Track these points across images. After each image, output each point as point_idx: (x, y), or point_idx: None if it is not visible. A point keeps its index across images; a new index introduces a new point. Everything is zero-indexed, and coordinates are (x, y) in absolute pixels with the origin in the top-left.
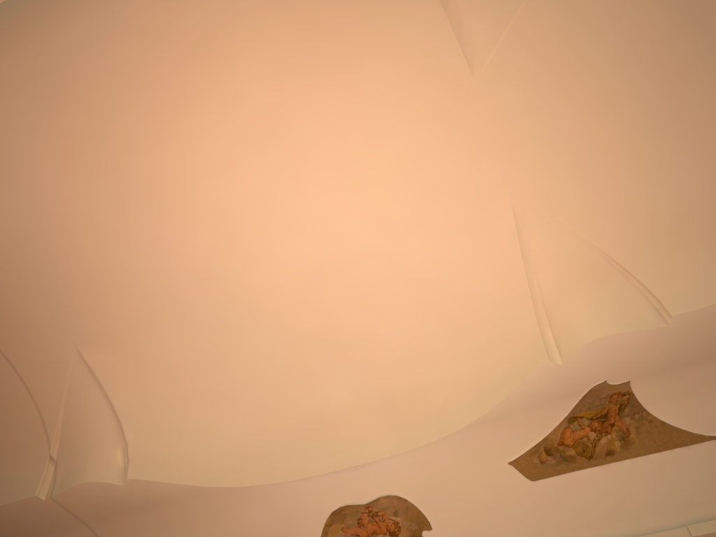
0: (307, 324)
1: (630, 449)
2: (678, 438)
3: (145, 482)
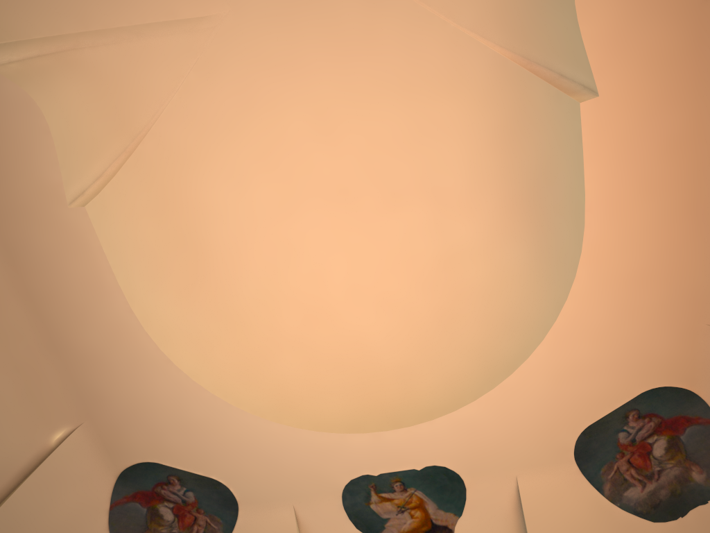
0: None
1: None
2: None
3: None
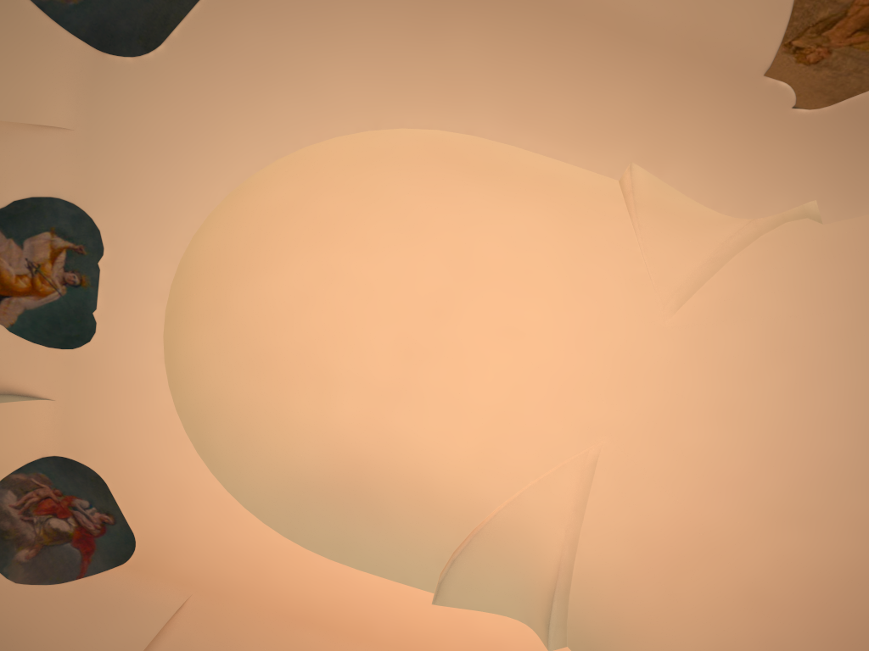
0: None
1: None
2: None
3: None
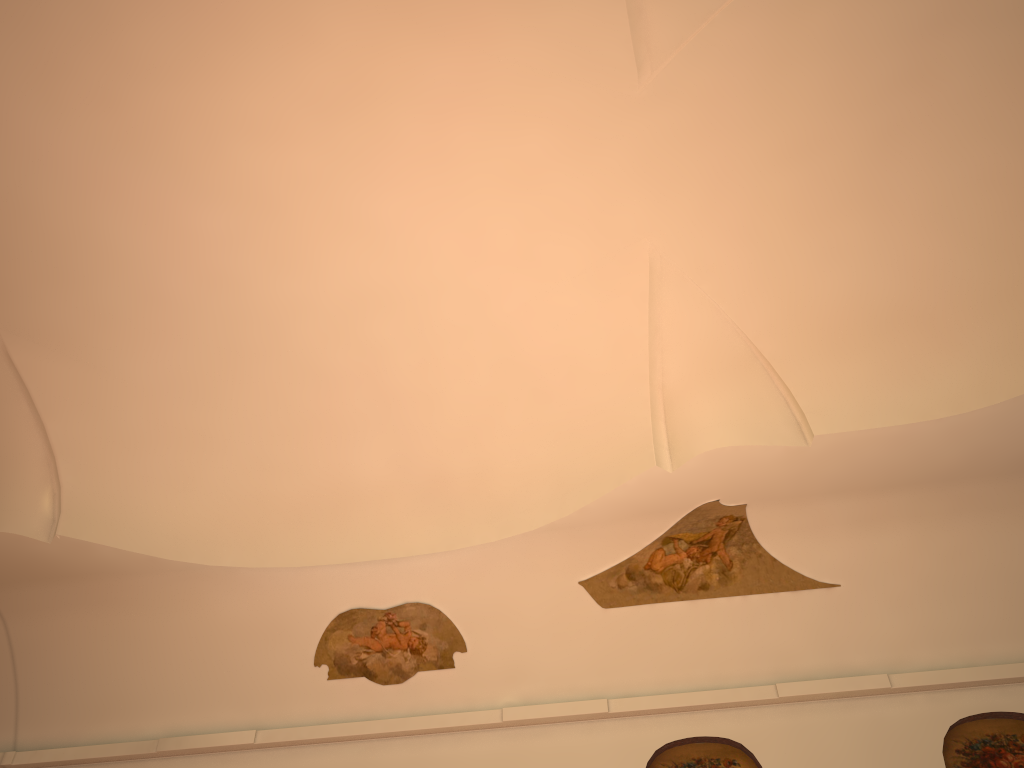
0: (345, 364)
1: (728, 586)
2: (787, 580)
3: (82, 542)
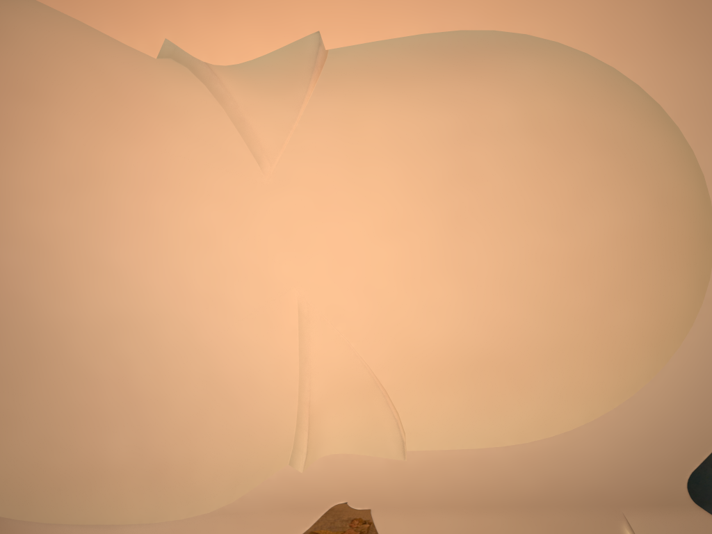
0: (105, 370)
1: None
2: None
3: None
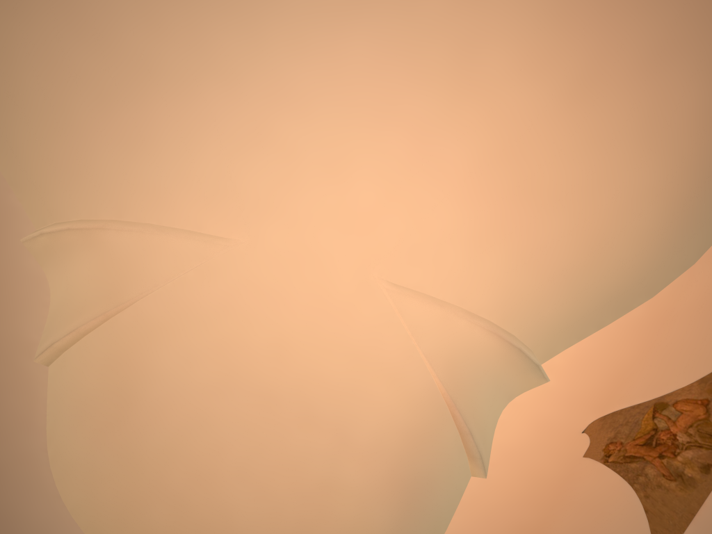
0: None
1: None
2: None
3: None
